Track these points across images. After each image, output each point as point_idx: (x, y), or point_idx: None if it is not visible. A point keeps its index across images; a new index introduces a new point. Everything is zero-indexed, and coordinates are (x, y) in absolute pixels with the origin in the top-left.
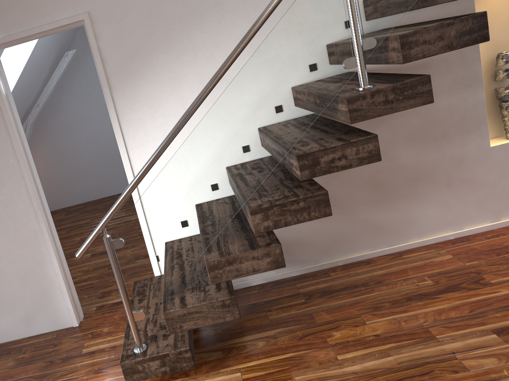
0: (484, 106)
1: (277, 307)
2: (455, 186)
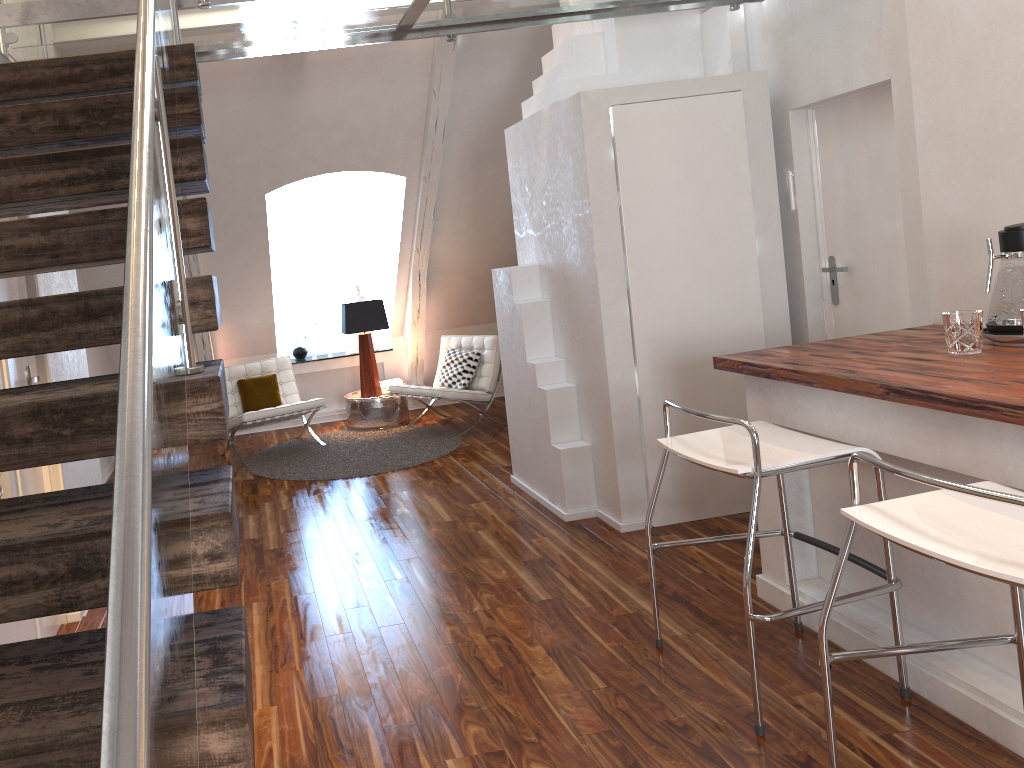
0: None
1: None
2: None
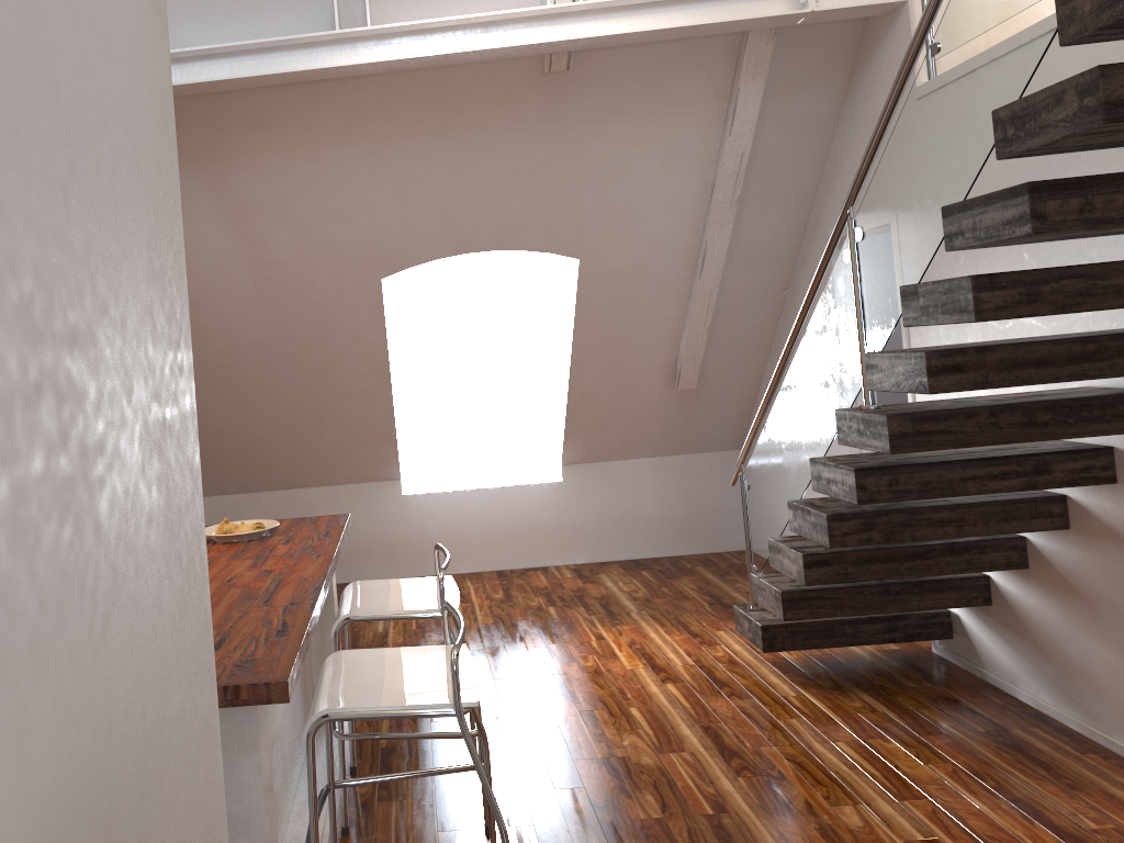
0: None
1: (953, 714)
2: None
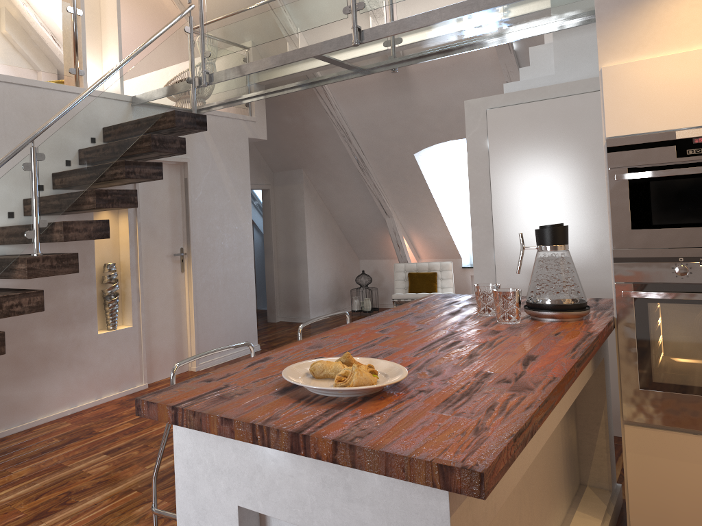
0: (96, 300)
1: None
2: (74, 366)
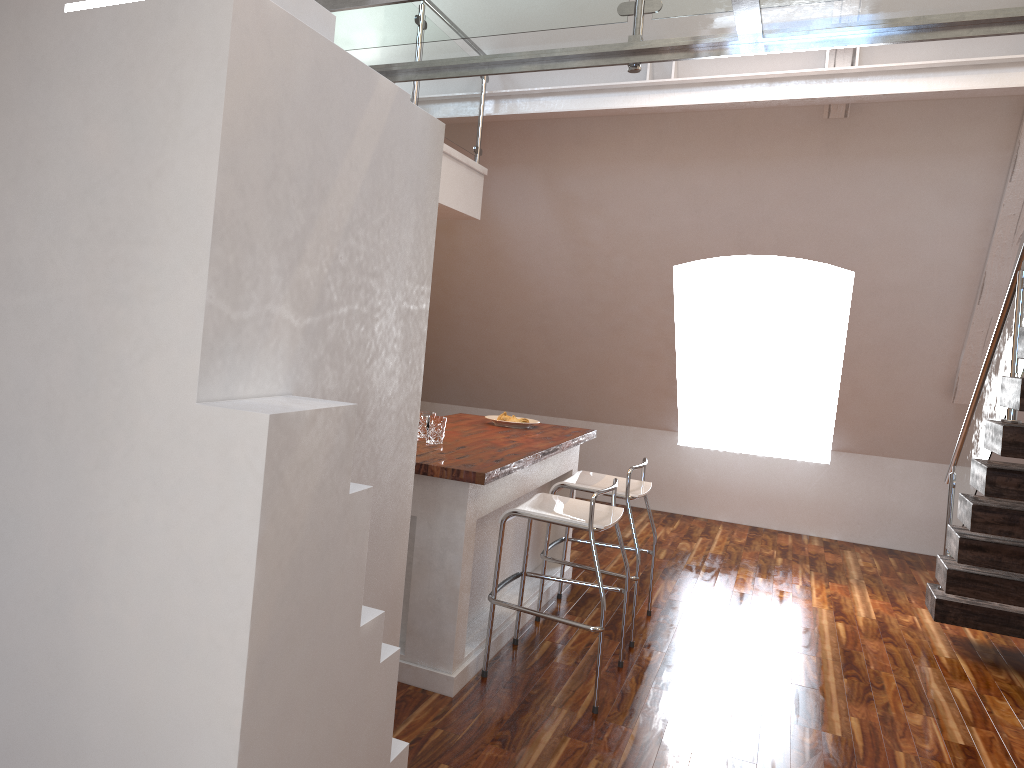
0: None
1: None
2: None
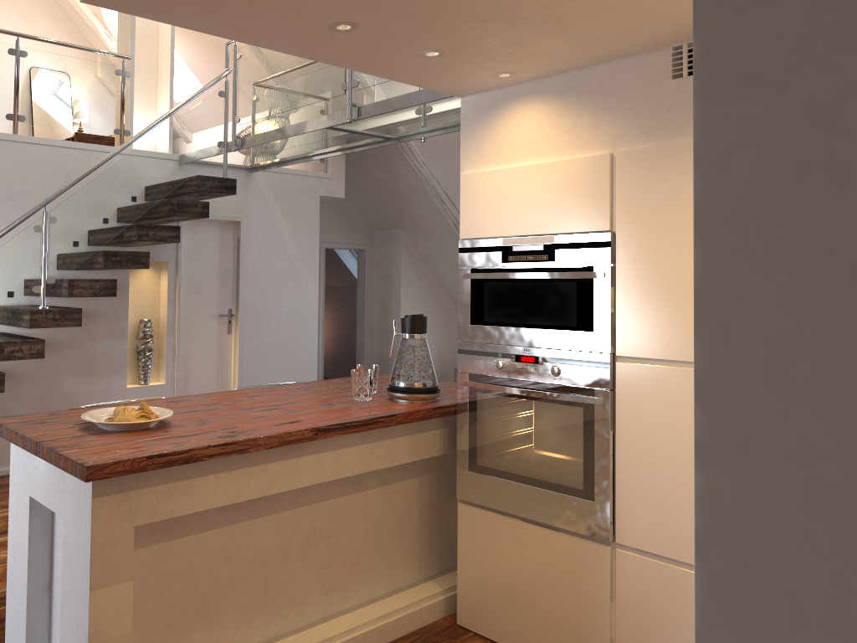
0: (127, 355)
1: None
2: None
